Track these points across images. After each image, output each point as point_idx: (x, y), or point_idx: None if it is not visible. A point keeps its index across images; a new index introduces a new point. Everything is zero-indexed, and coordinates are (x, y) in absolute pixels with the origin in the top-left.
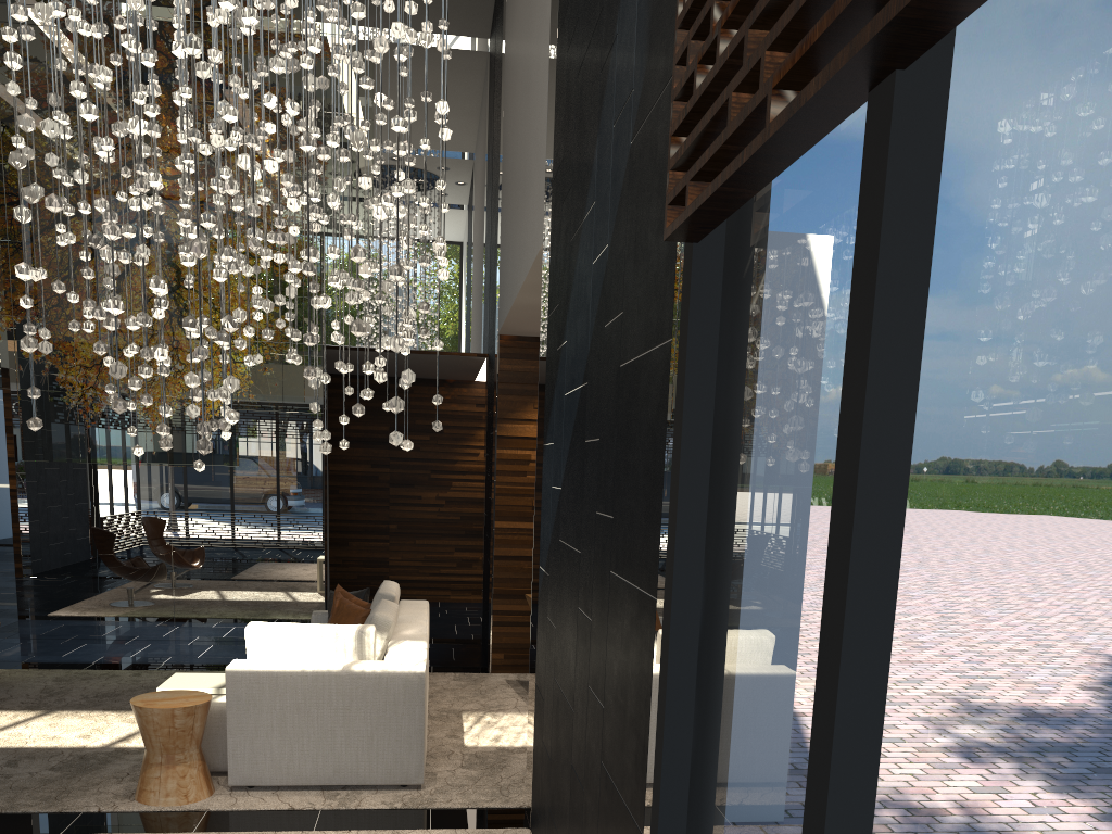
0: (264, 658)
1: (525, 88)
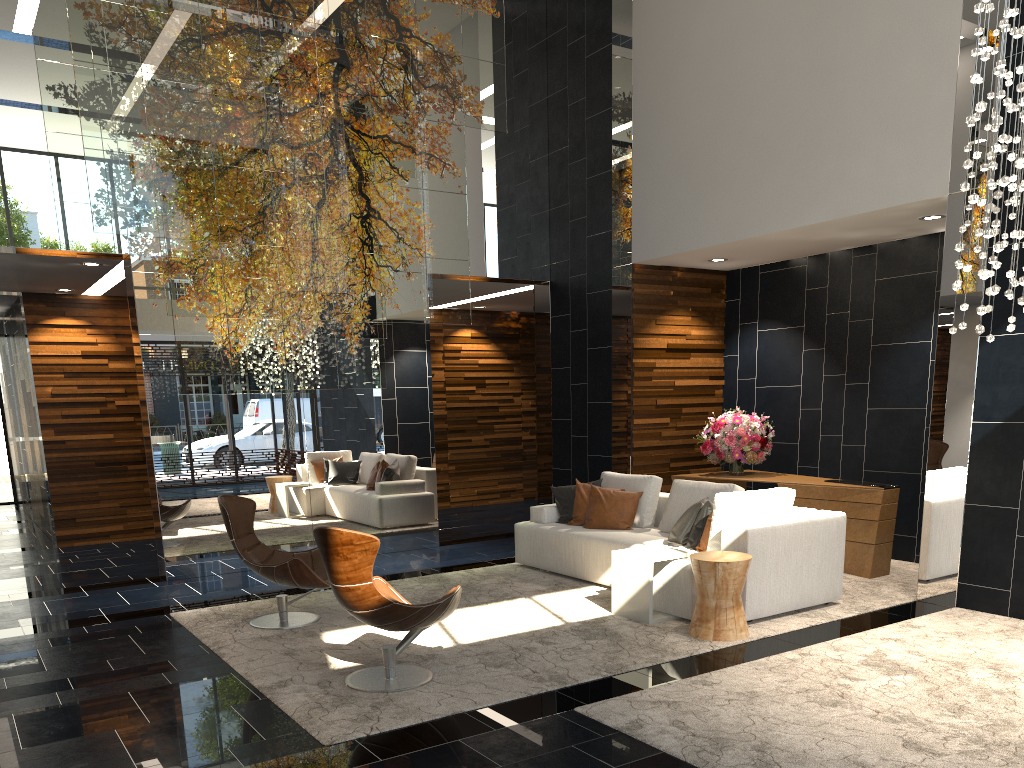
0: (737, 520)
1: (800, 71)
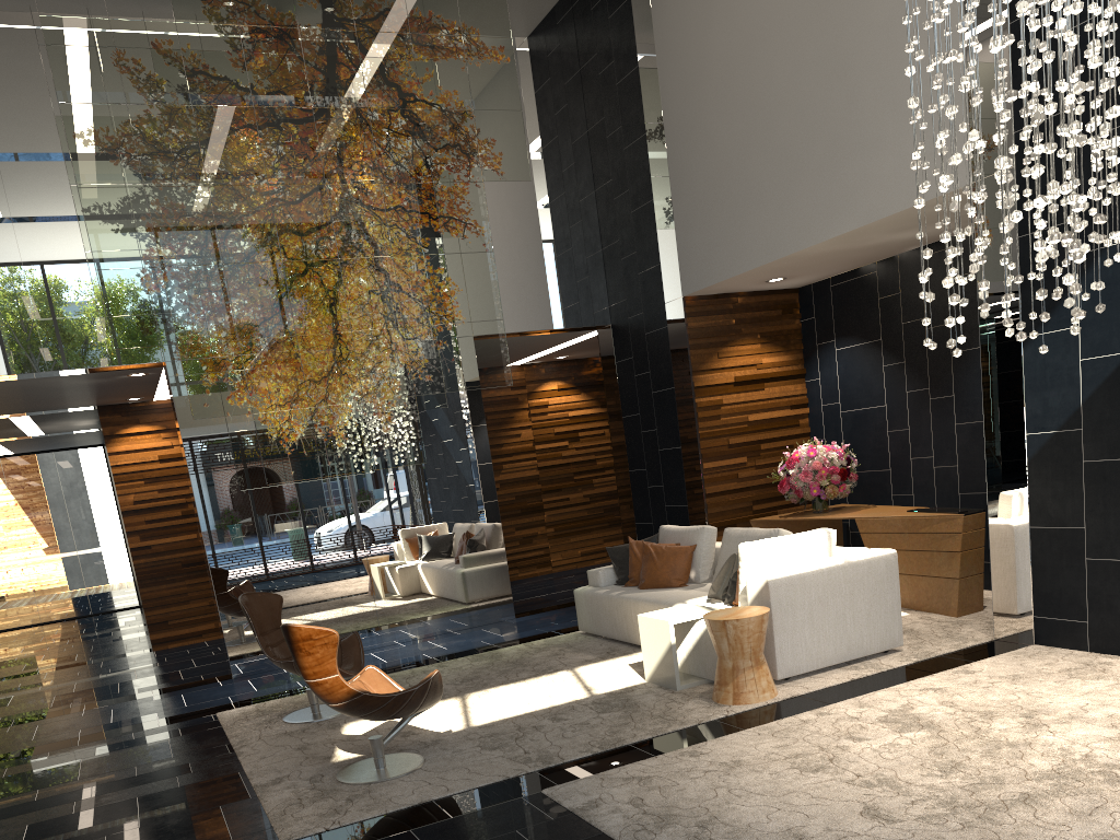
0: (765, 570)
1: (814, 69)
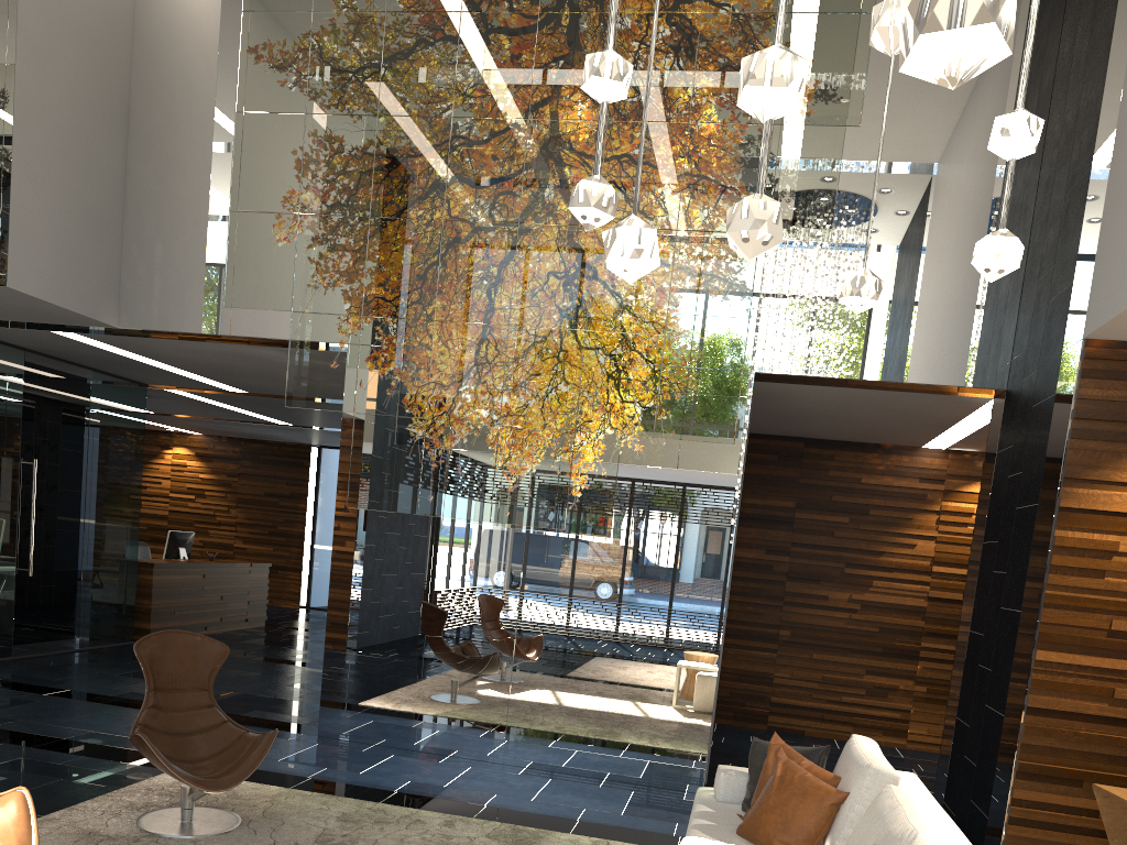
0: None
1: None
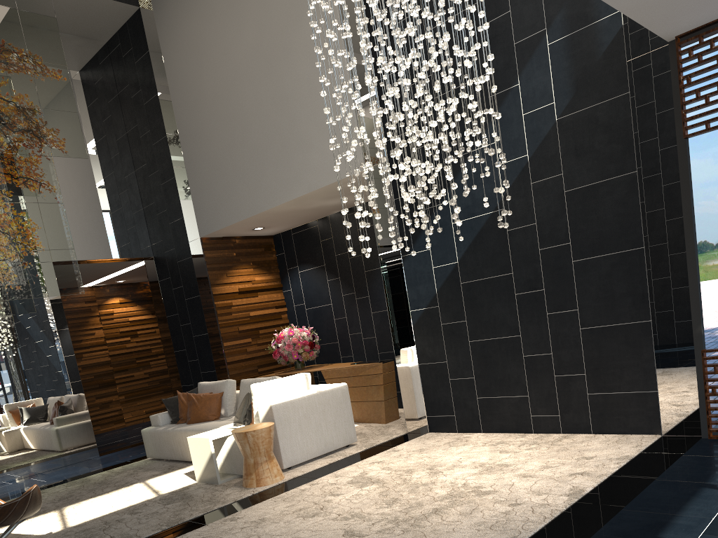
0: (269, 400)
1: (269, 101)
